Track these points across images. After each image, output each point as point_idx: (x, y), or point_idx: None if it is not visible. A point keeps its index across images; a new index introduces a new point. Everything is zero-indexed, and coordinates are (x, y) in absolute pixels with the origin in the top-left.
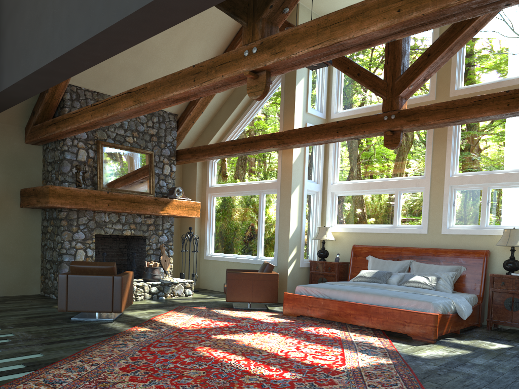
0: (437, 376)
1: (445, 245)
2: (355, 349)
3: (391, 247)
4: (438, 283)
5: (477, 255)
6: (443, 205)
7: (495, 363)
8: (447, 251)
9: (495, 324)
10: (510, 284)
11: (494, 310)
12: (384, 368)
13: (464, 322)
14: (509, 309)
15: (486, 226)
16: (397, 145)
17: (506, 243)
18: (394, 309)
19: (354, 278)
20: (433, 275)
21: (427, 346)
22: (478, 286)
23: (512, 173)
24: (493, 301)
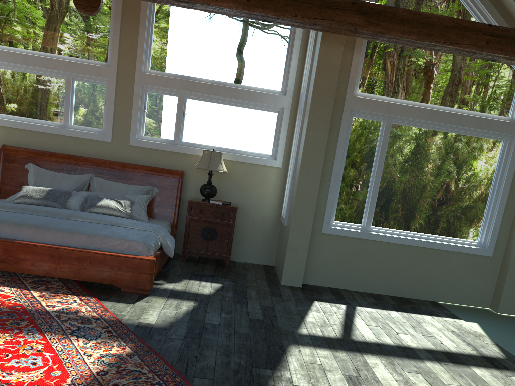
0: (196, 361)
1: (134, 160)
2: (62, 330)
3: (63, 155)
4: (132, 209)
5: (172, 175)
6: (133, 109)
7: (229, 318)
8: (137, 168)
9: (191, 255)
10: (208, 212)
11: (190, 240)
12: (131, 369)
13: (165, 257)
14: (206, 239)
15: (180, 142)
16: (96, 11)
17: (208, 167)
18: (96, 253)
19: (15, 199)
20: (125, 198)
21: (145, 301)
22: (172, 212)
23: (211, 85)
24: (190, 230)
